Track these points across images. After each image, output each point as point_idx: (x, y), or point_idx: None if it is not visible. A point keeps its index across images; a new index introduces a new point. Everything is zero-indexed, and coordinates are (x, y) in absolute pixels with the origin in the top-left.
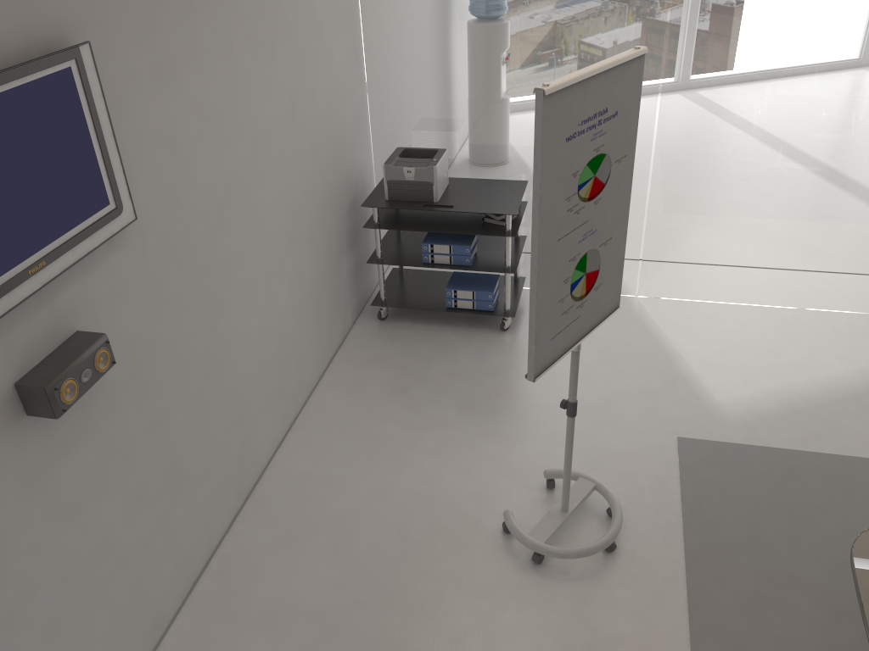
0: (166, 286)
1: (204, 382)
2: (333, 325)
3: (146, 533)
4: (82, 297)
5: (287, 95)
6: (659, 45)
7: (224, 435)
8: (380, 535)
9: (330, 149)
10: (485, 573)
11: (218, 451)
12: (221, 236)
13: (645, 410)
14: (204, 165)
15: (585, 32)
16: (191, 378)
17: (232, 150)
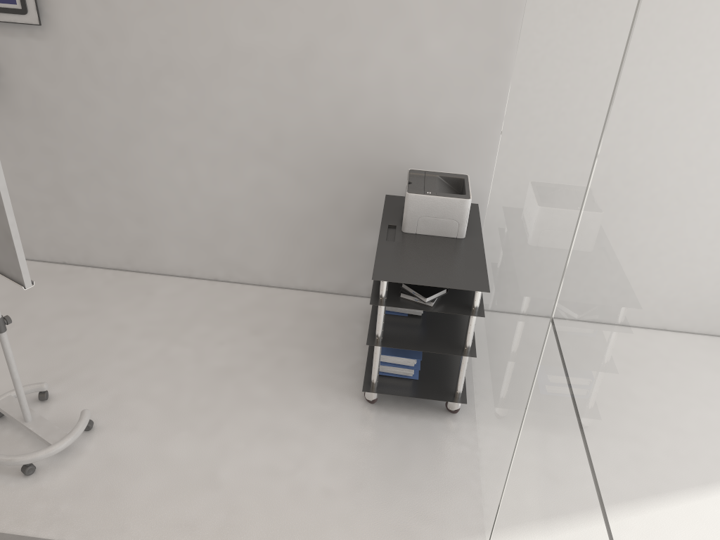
0: (79, 85)
1: (106, 167)
2: (323, 268)
3: (27, 199)
4: (2, 45)
5: (297, 39)
6: (580, 198)
7: (120, 214)
8: (72, 331)
9: (378, 125)
10: (3, 385)
11: (111, 217)
12: (153, 92)
13: (192, 523)
14: (143, 35)
15: (561, 129)
16: (91, 154)
17: (186, 43)
